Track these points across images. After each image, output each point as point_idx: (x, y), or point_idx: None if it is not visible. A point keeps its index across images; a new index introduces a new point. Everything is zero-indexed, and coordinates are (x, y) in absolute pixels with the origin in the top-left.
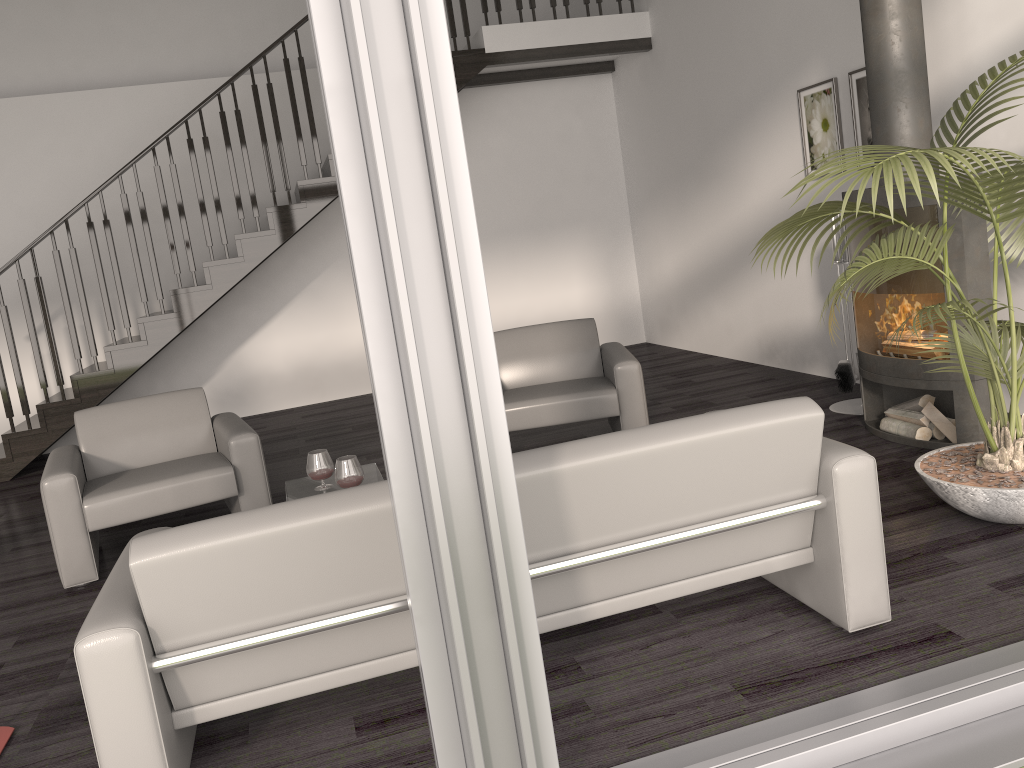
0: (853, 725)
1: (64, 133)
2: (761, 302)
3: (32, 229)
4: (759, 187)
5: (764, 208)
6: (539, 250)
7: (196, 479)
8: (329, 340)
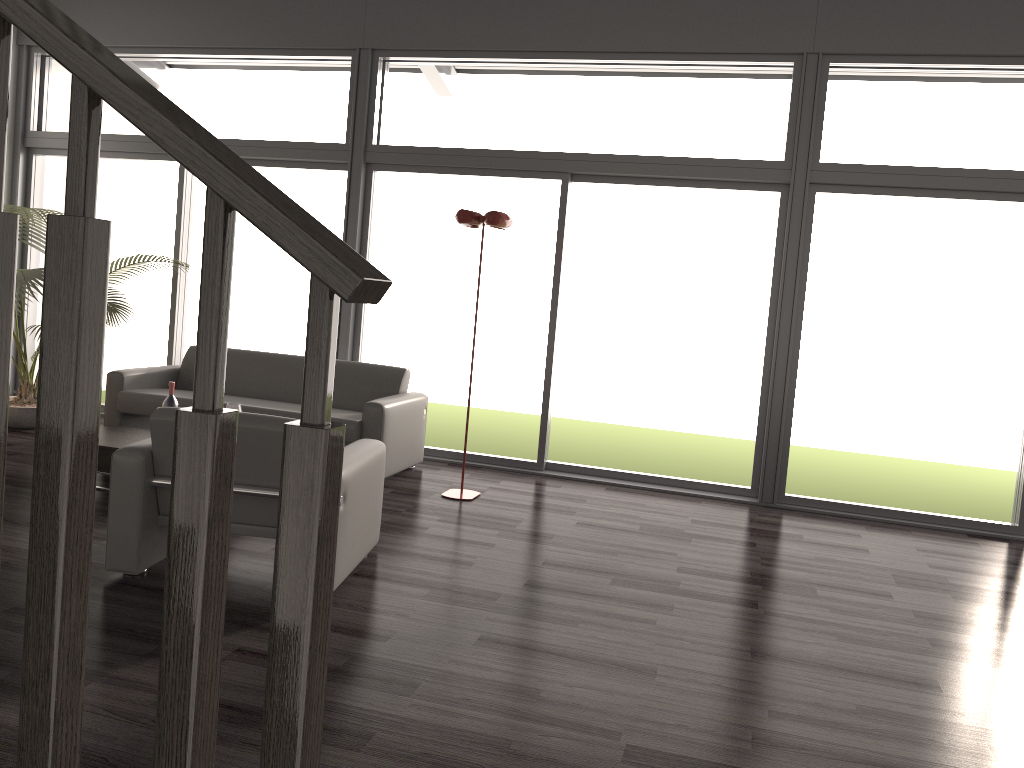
0: None
1: None
2: None
3: None
4: None
5: None
6: None
7: None
8: None
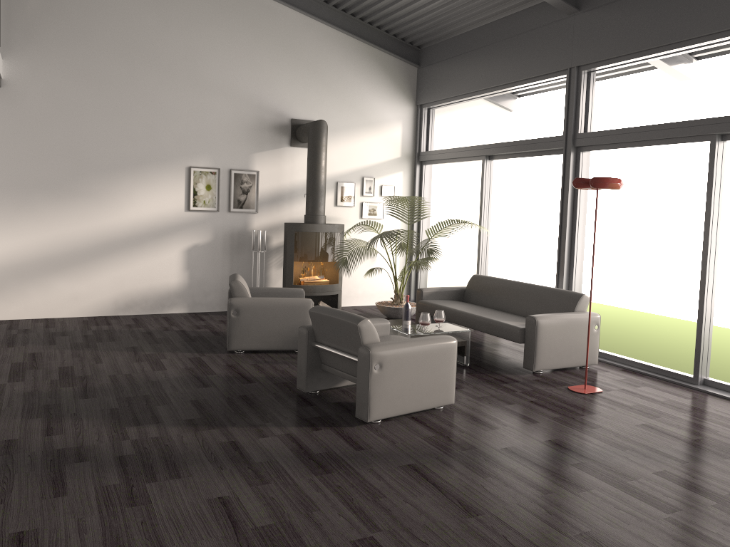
0: None
1: None
2: (124, 276)
3: None
4: (137, 209)
5: (140, 221)
6: None
7: None
8: None
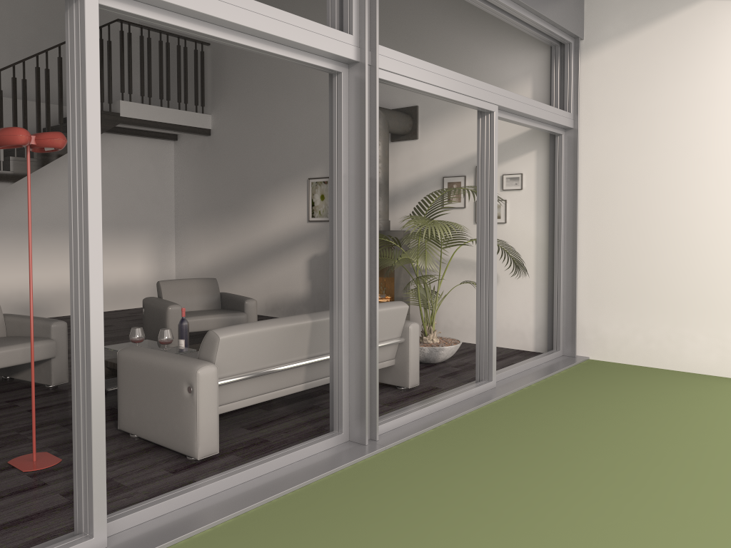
0: (435, 401)
1: None
2: (270, 282)
3: None
4: (277, 221)
5: (279, 233)
6: (119, 239)
7: (36, 345)
8: None
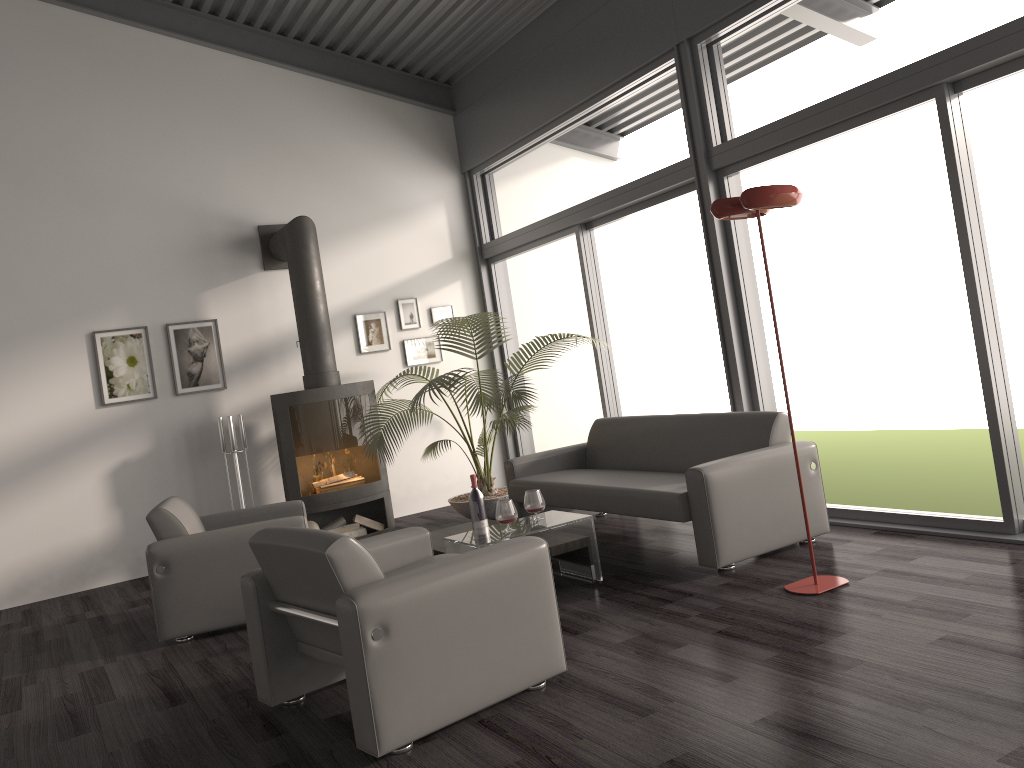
0: None
1: None
2: (2, 539)
3: None
4: (9, 419)
5: (17, 439)
6: None
7: None
8: None
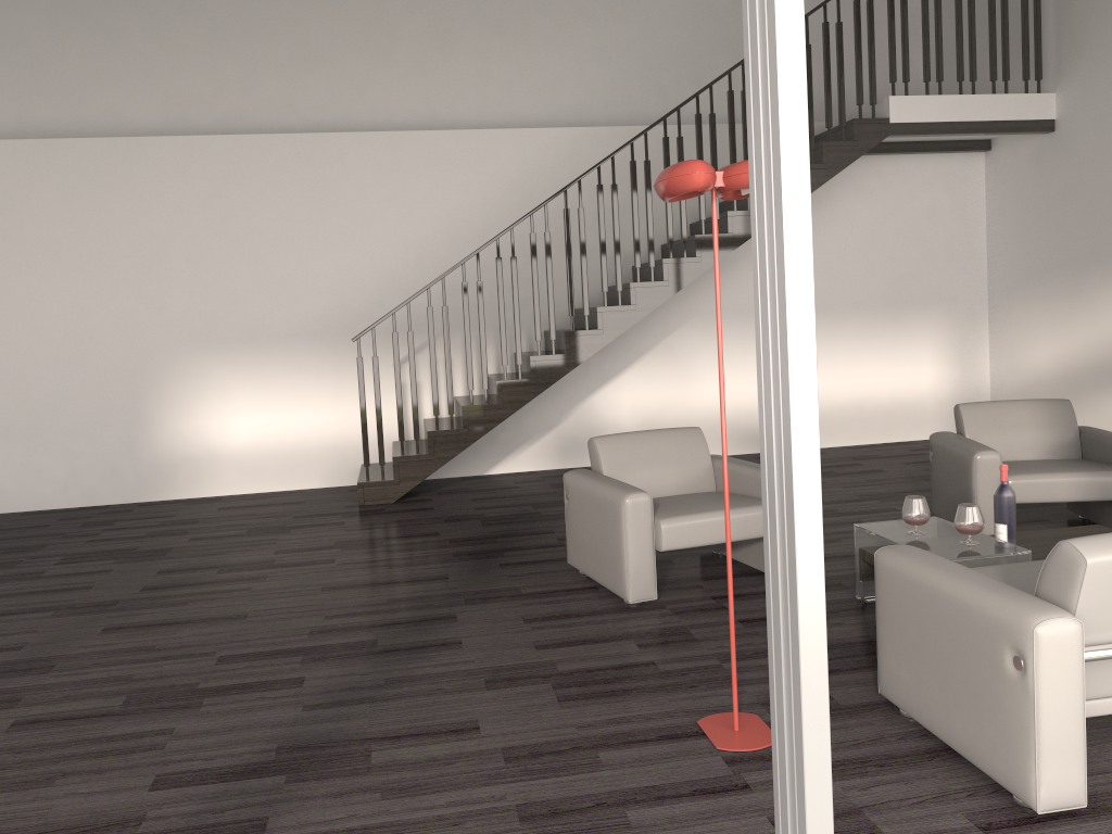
0: None
1: (455, 169)
2: None
3: (414, 259)
4: None
5: None
6: (892, 327)
7: (752, 513)
8: (676, 398)
